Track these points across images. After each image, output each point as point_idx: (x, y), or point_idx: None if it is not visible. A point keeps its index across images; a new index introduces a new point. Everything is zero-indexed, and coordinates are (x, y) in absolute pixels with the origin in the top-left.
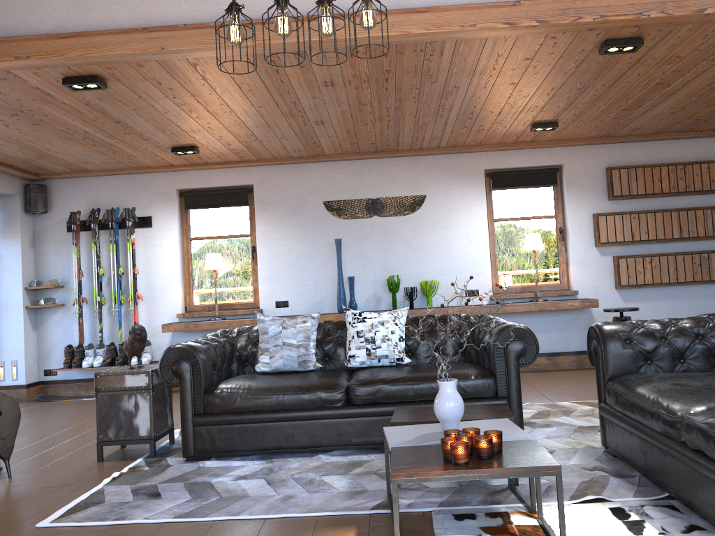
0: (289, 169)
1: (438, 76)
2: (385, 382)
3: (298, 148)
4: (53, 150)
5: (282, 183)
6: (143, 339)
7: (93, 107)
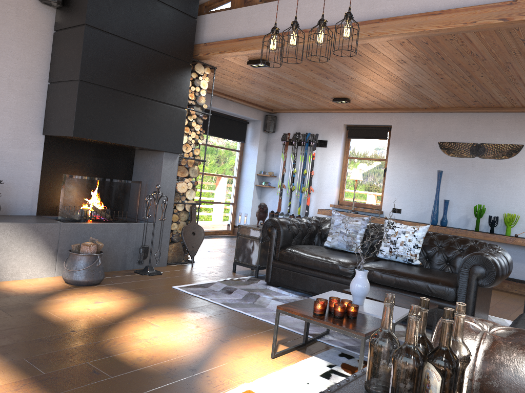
0: (417, 116)
1: (483, 55)
2: (378, 270)
3: (418, 102)
4: (270, 97)
5: (411, 126)
6: (264, 211)
7: (273, 75)
